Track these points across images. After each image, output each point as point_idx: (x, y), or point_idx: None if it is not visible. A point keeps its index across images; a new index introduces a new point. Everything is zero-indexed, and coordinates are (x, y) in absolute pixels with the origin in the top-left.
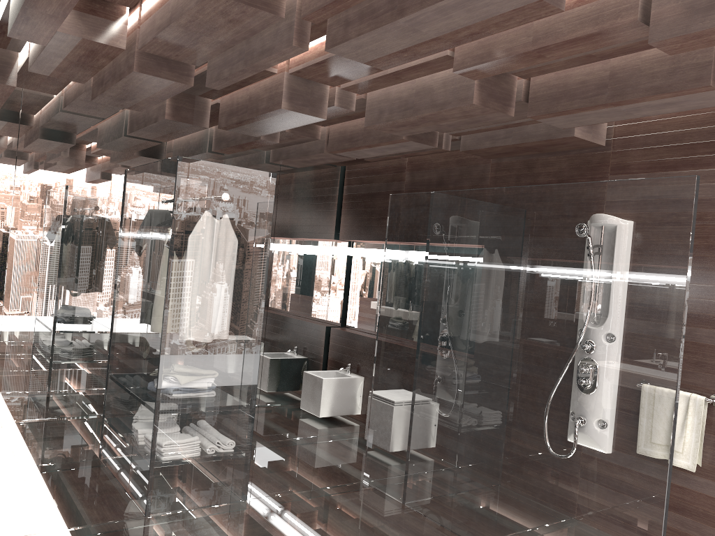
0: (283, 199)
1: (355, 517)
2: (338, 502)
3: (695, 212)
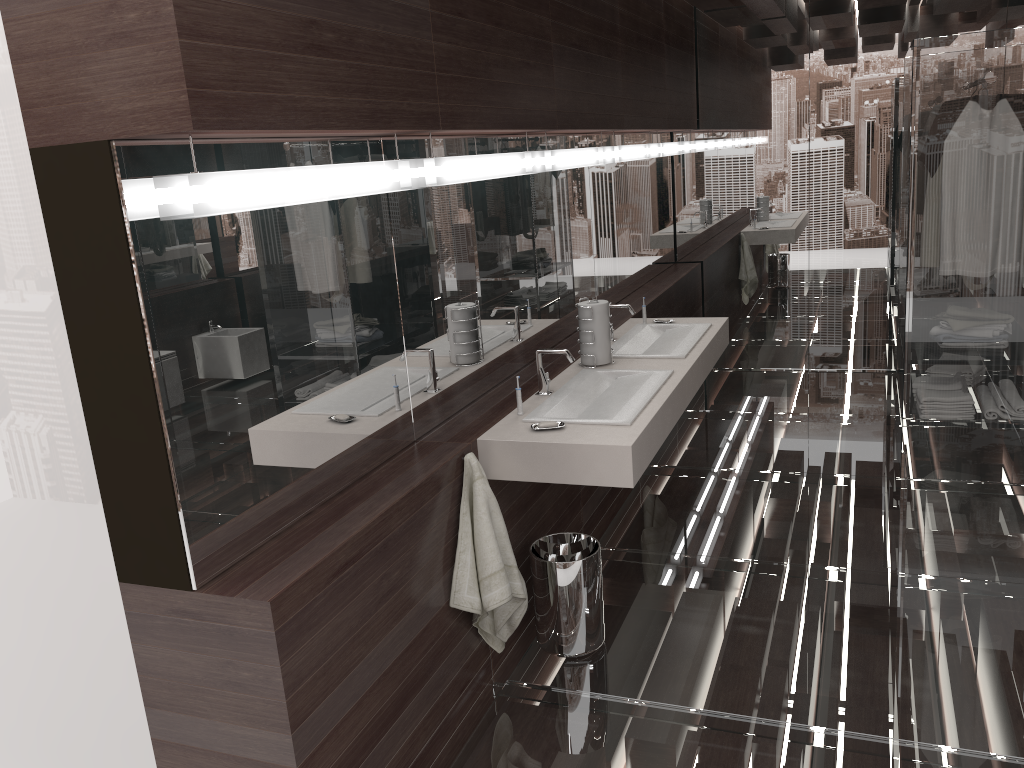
0: None
1: None
2: None
3: None
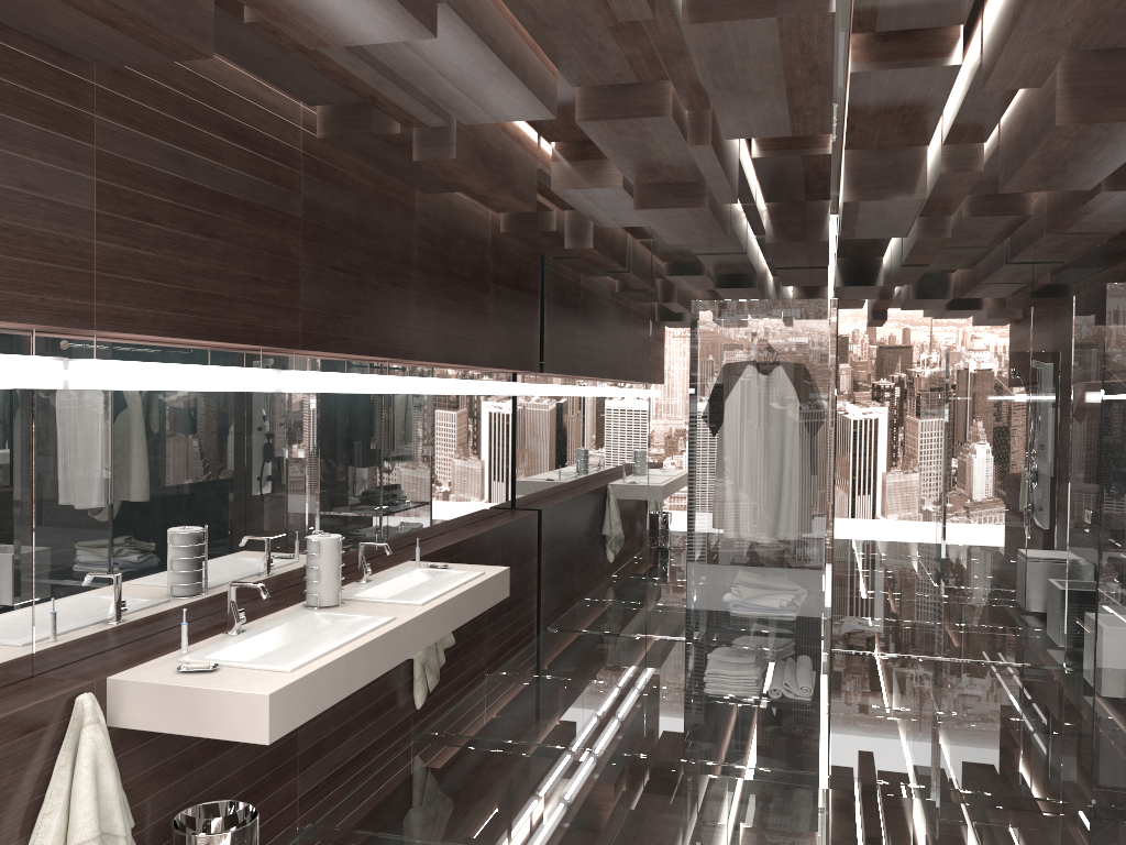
0: (1044, 319)
1: (968, 839)
2: (968, 814)
3: None
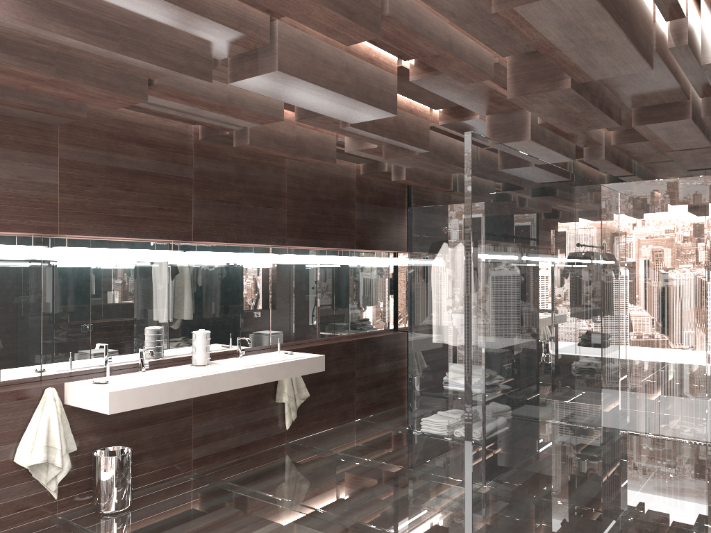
0: None
1: None
2: None
3: (469, 175)
